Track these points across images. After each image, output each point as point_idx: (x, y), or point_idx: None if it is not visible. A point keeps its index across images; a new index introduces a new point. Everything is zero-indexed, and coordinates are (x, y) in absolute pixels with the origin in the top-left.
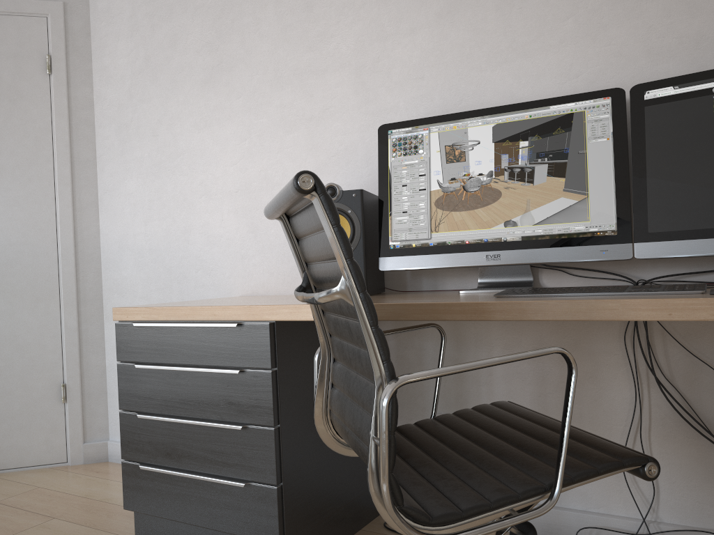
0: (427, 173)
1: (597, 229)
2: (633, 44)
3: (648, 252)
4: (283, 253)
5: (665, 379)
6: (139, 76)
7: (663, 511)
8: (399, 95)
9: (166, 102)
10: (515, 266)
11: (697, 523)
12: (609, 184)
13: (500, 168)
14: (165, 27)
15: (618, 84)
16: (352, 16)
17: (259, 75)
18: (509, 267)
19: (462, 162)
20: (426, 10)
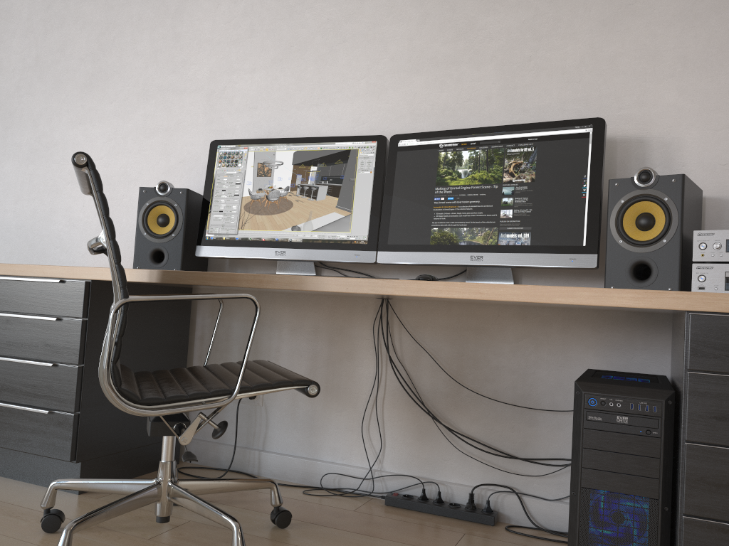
0: (242, 183)
1: (354, 238)
2: (403, 105)
3: (385, 259)
4: (130, 239)
5: (398, 359)
6: (28, 72)
7: (386, 462)
8: (237, 119)
9: (49, 98)
10: (304, 264)
11: (407, 471)
12: (367, 205)
13: (295, 185)
14: (57, 34)
15: (390, 133)
16: (209, 50)
17: (130, 87)
18: (299, 265)
19: (268, 177)
20: (265, 55)
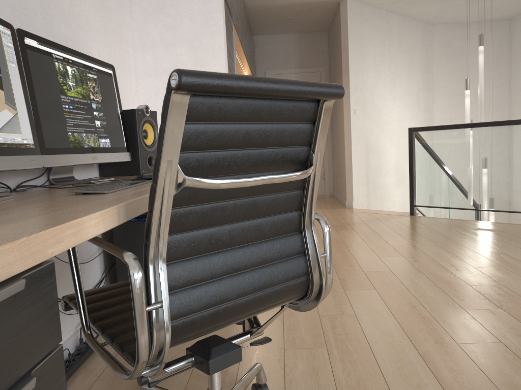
0: None
1: (26, 142)
2: None
3: (48, 162)
4: None
5: None
6: None
7: None
8: None
9: None
10: None
11: None
12: (24, 105)
13: None
14: None
15: None
16: None
17: None
18: None
19: None
20: None
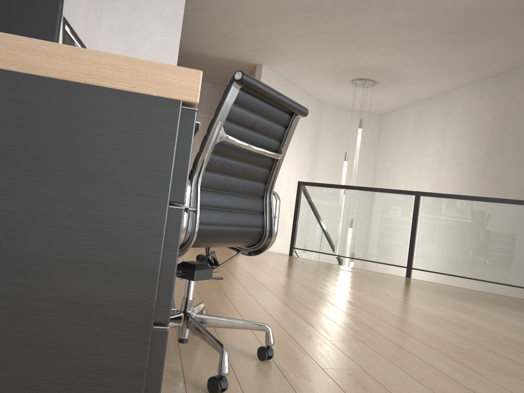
0: None
1: None
2: None
3: None
4: None
5: None
6: None
7: None
8: None
9: None
10: None
11: None
12: None
13: None
14: None
15: None
16: None
17: None
18: None
19: None
20: None
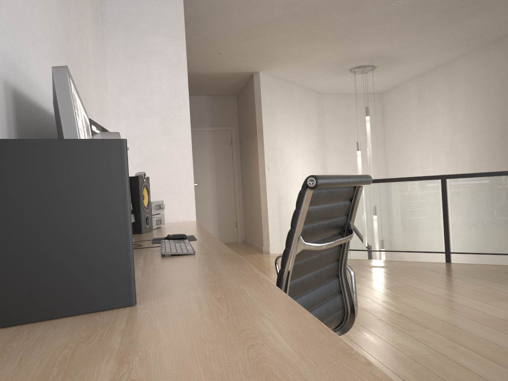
0: None
1: None
2: None
3: None
4: None
5: None
6: None
7: None
8: None
9: None
10: None
11: None
12: None
13: None
14: None
15: None
16: None
17: None
18: None
19: None
20: None
